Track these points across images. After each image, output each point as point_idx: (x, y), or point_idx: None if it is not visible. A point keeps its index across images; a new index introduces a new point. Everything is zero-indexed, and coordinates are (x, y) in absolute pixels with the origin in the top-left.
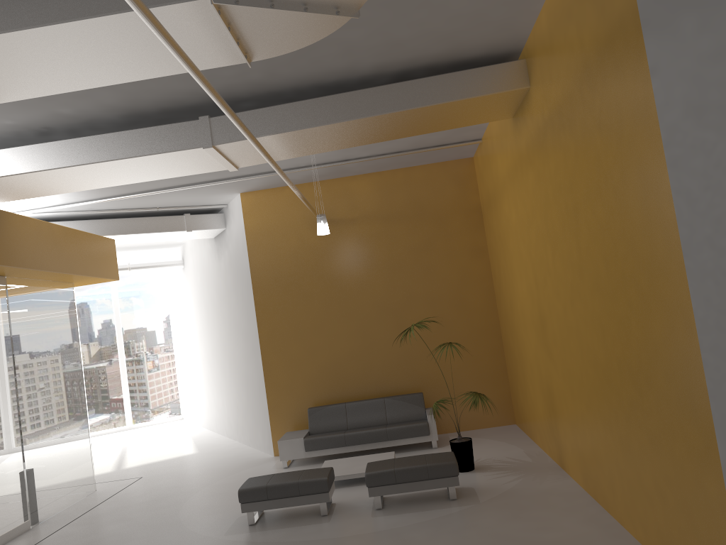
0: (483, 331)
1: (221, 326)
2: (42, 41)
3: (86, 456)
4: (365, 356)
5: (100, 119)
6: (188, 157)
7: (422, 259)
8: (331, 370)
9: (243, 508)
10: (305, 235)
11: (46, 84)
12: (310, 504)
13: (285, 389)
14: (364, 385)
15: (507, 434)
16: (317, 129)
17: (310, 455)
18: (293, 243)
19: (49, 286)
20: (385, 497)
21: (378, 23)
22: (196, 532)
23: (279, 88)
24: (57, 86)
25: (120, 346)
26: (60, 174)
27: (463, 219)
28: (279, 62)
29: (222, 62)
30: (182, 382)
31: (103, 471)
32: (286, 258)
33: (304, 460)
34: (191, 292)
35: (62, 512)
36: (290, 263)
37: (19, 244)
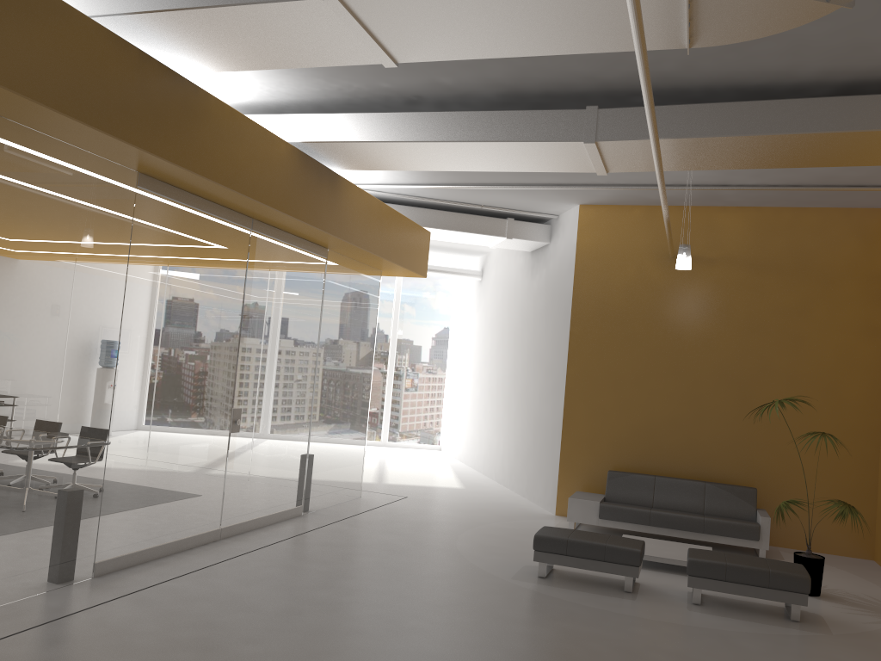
0: (856, 432)
1: (517, 354)
2: (484, 0)
3: (358, 458)
4: (690, 427)
5: (475, 94)
6: (561, 150)
7: (791, 325)
8: (644, 433)
9: (536, 556)
10: (647, 267)
11: (461, 47)
12: (614, 574)
13: (584, 442)
14: (681, 461)
15: (863, 569)
16: (725, 140)
17: (603, 524)
18: (631, 274)
19: (361, 269)
20: (702, 594)
21: (851, 19)
22: (478, 567)
23: (689, 84)
24: (470, 51)
25: (391, 353)
26: (420, 148)
27: (859, 286)
28: (704, 54)
29: (658, 44)
30: (449, 409)
31: (364, 480)
32: (617, 290)
33: (592, 528)
34: (485, 309)
35: (329, 508)
36: (621, 297)
37: (351, 217)
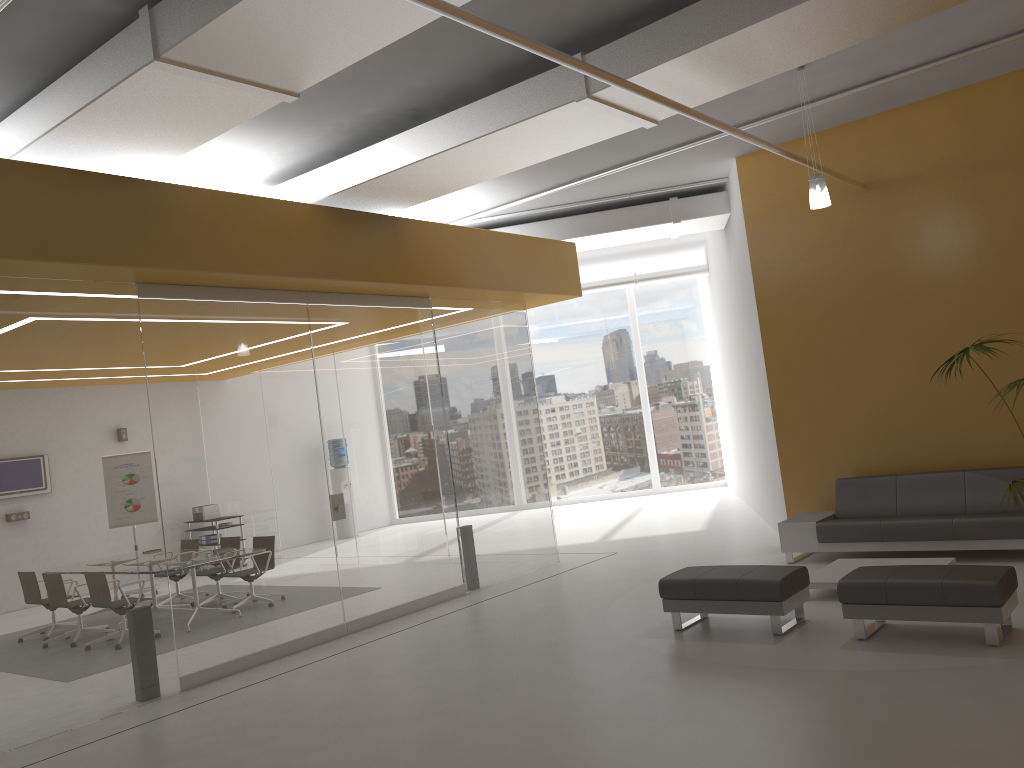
0: None
1: (739, 356)
2: (276, 5)
3: (543, 518)
4: (936, 402)
5: (465, 86)
6: (570, 117)
7: None
8: (878, 422)
9: (665, 606)
10: (834, 211)
11: (326, 56)
12: (755, 614)
13: (805, 450)
14: (934, 449)
15: None
16: (733, 39)
17: (825, 548)
18: (816, 225)
19: (490, 307)
20: (887, 625)
21: None
22: (610, 627)
23: None
24: (339, 56)
25: (641, 385)
26: (433, 165)
27: None
28: None
29: None
30: (722, 436)
31: (586, 541)
32: (804, 250)
33: (825, 555)
34: (716, 309)
35: (507, 581)
36: (811, 257)
37: (431, 258)
